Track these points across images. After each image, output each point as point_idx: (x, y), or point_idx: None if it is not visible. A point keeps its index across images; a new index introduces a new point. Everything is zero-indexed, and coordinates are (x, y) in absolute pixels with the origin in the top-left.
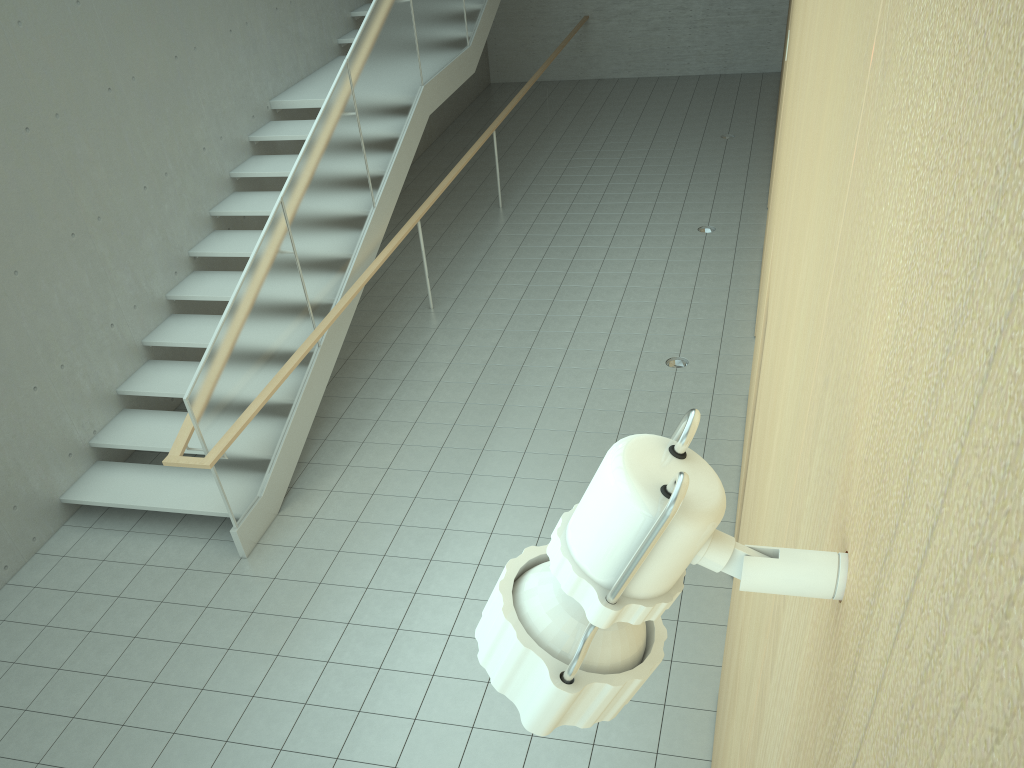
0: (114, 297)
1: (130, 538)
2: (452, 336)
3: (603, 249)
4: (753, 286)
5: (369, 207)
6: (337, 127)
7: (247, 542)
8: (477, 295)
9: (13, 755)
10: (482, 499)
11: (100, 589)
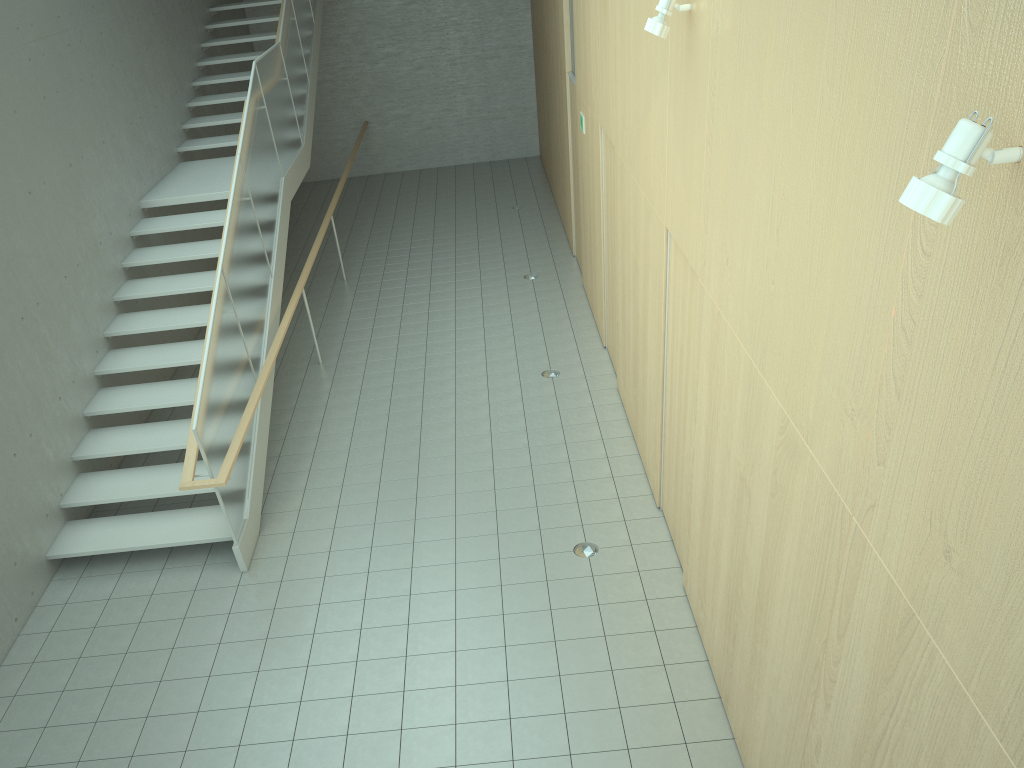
0: (58, 373)
1: (126, 578)
2: (350, 381)
3: (451, 301)
4: (587, 312)
5: (269, 276)
6: (242, 209)
7: (246, 557)
8: (357, 348)
9: (104, 756)
10: (436, 493)
11: (118, 620)
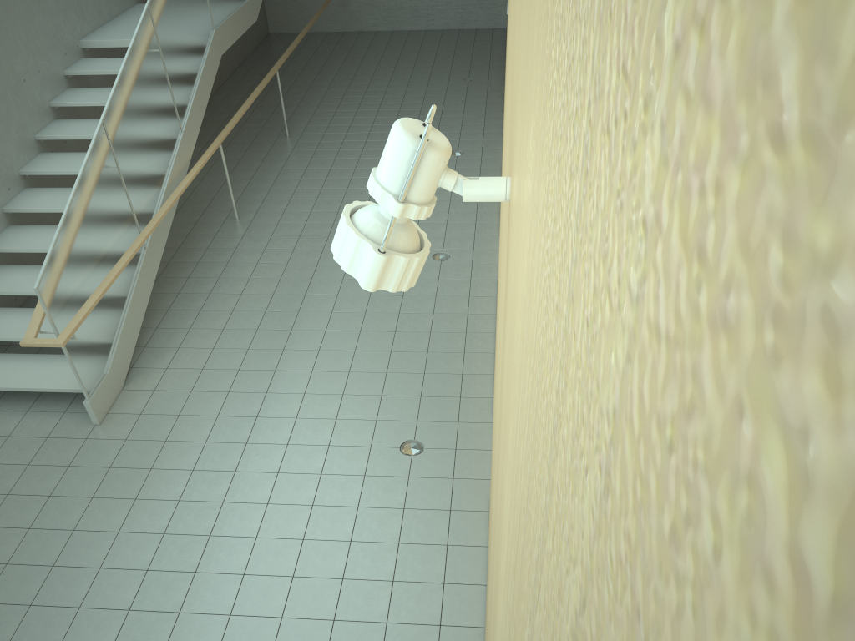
0: None
1: None
2: (257, 241)
3: None
4: None
5: (177, 131)
6: (145, 61)
7: (99, 412)
8: (275, 208)
9: None
10: (294, 368)
11: None
